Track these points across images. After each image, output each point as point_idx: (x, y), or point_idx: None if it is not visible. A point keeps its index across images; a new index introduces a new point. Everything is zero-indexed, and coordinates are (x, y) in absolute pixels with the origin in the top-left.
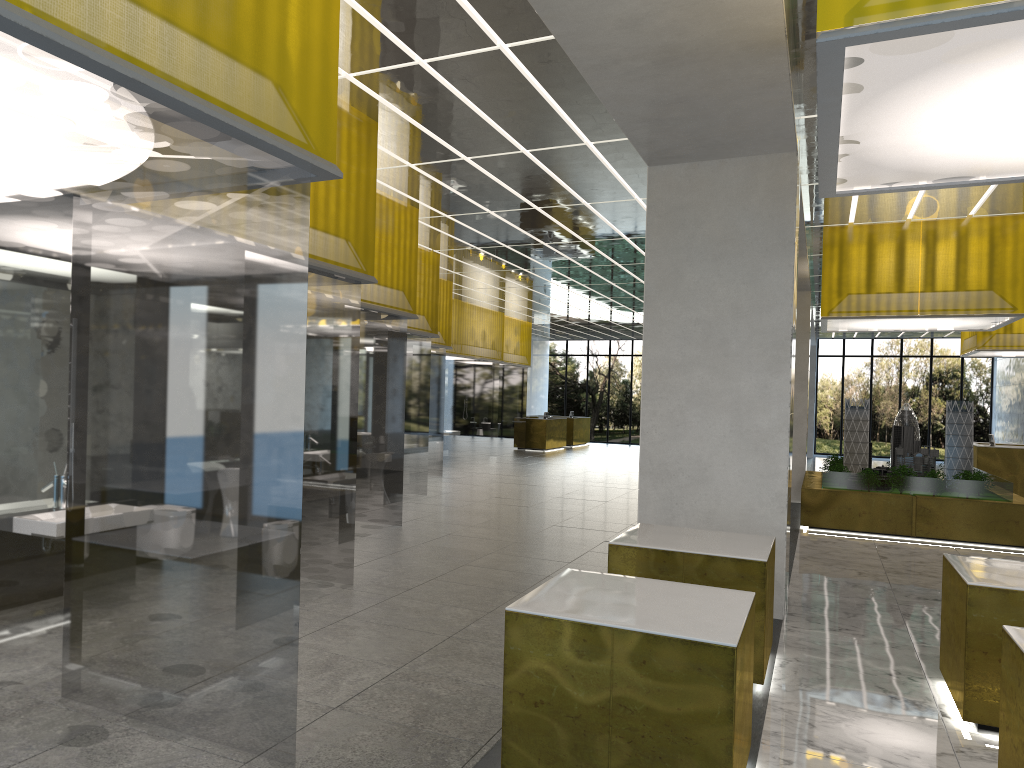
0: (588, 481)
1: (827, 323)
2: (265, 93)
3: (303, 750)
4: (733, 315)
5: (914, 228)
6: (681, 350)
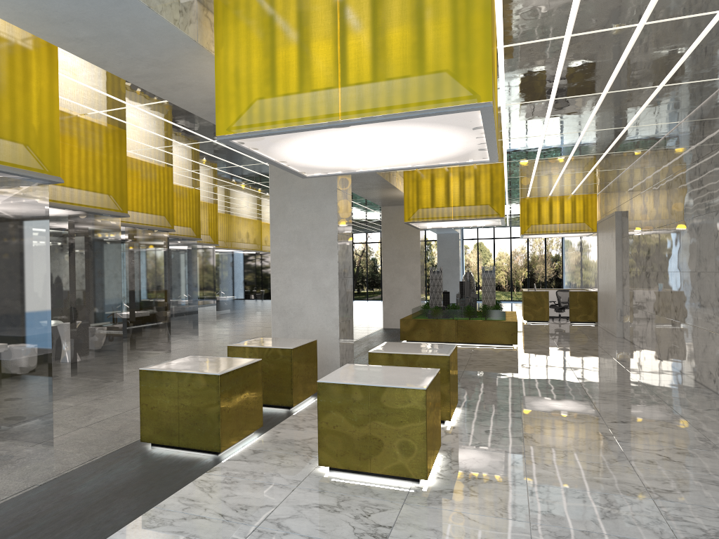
0: None
1: (413, 225)
2: (18, 153)
3: (60, 441)
4: (311, 228)
5: (448, 171)
6: (288, 247)
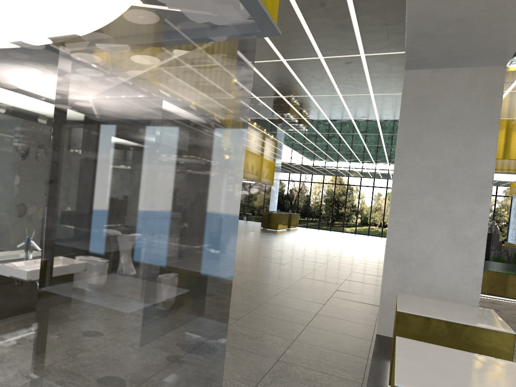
0: (308, 250)
1: None
2: None
3: None
4: (454, 165)
5: None
6: (418, 184)
